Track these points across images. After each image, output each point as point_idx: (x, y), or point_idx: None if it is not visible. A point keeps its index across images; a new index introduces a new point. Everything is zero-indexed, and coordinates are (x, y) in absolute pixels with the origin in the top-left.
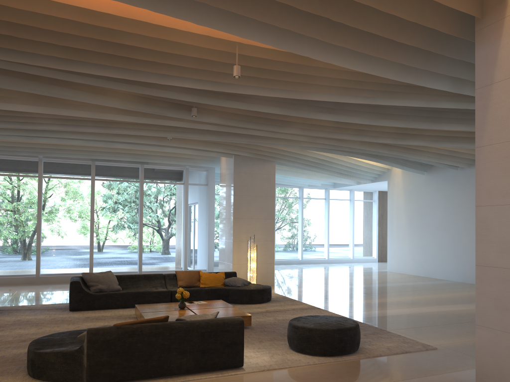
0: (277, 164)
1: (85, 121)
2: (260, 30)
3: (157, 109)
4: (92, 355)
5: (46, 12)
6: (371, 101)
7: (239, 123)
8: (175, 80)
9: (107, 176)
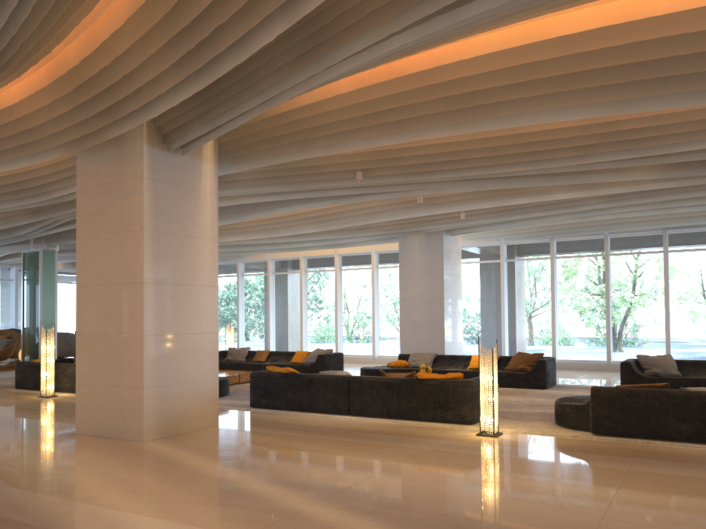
0: None
1: (629, 194)
2: None
3: (690, 171)
4: (595, 408)
5: (553, 127)
6: None
7: None
8: (686, 145)
9: (683, 246)
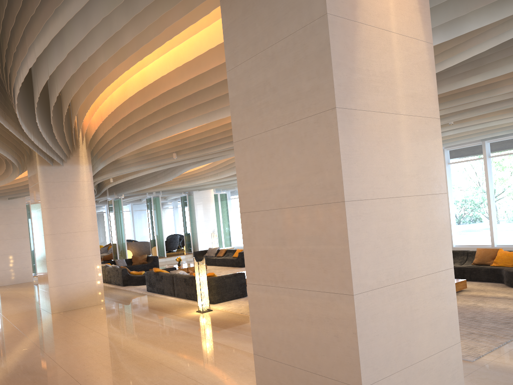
0: None
1: None
2: None
3: None
4: None
5: None
6: (439, 68)
7: (441, 106)
8: None
9: (501, 152)
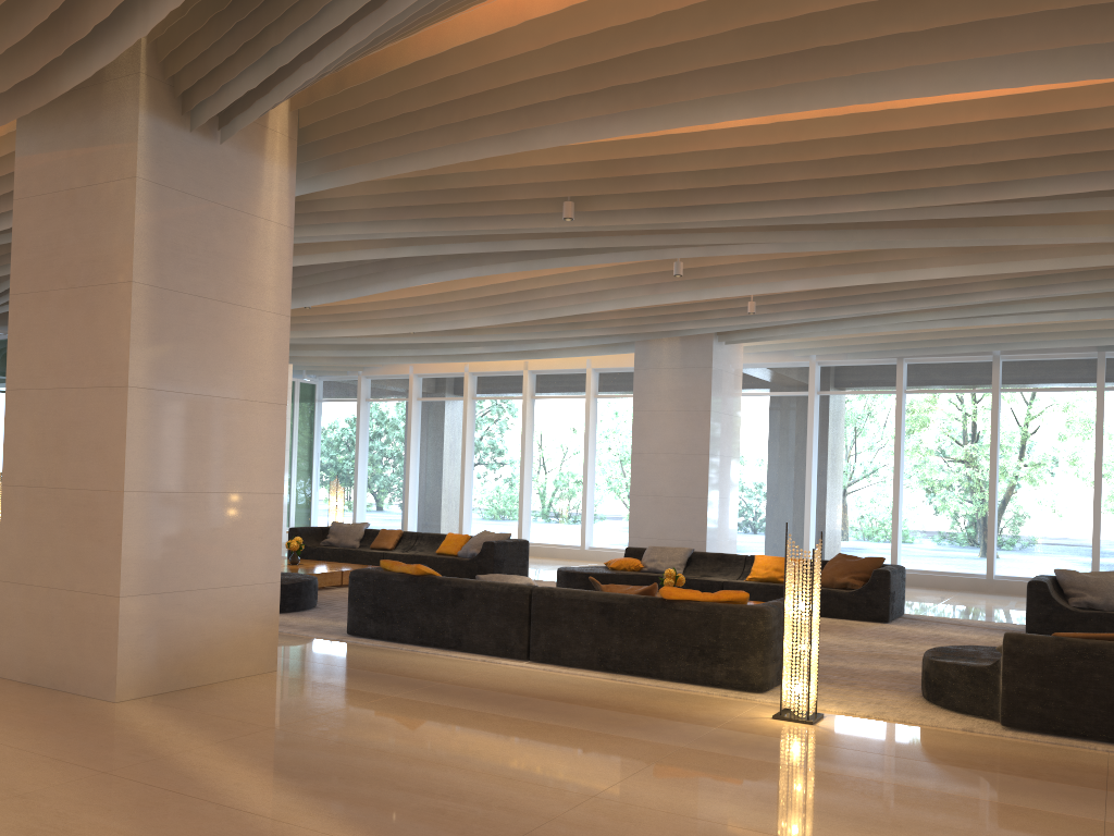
0: None
1: (1059, 276)
2: None
3: None
4: (1010, 676)
5: (949, 121)
6: None
7: None
8: None
9: None
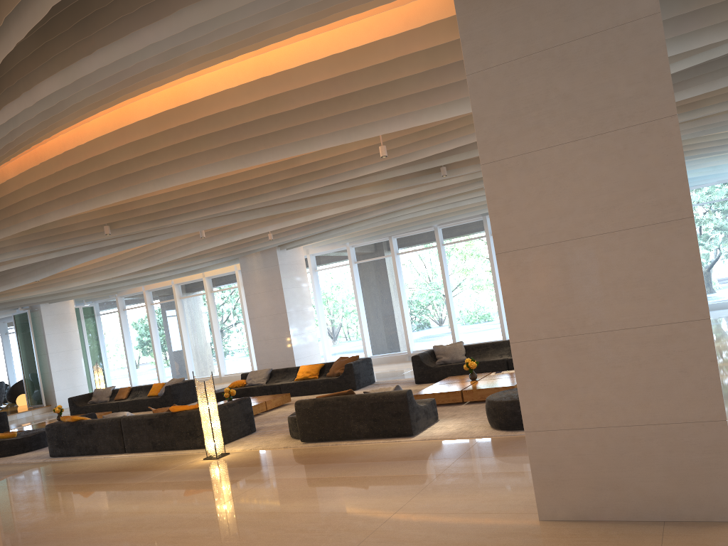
0: (697, 157)
1: (399, 199)
2: (329, 135)
3: (407, 182)
4: (299, 420)
5: (244, 169)
6: None
7: None
8: (364, 169)
9: None
